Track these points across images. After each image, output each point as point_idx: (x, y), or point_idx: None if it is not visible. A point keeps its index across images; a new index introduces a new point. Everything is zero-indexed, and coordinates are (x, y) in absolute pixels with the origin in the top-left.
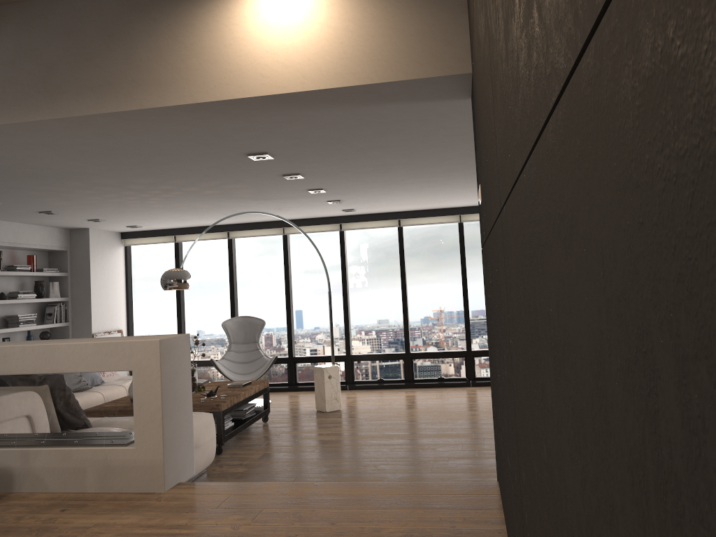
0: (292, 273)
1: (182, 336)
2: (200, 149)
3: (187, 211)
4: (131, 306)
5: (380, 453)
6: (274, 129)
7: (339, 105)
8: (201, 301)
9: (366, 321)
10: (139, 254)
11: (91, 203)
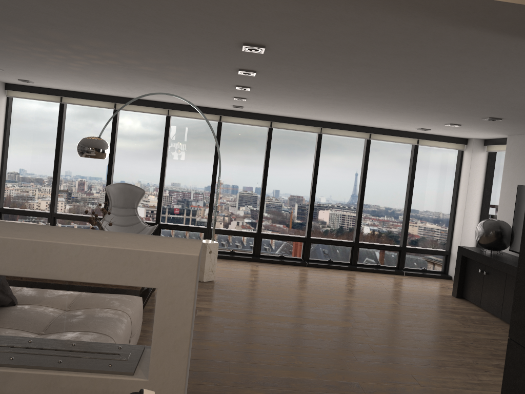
0: (169, 150)
1: (201, 245)
2: (205, 27)
3: (97, 79)
4: (6, 155)
5: (286, 340)
6: (317, 25)
7: (429, 17)
8: (79, 161)
9: (227, 201)
10: (21, 107)
11: (9, 52)
